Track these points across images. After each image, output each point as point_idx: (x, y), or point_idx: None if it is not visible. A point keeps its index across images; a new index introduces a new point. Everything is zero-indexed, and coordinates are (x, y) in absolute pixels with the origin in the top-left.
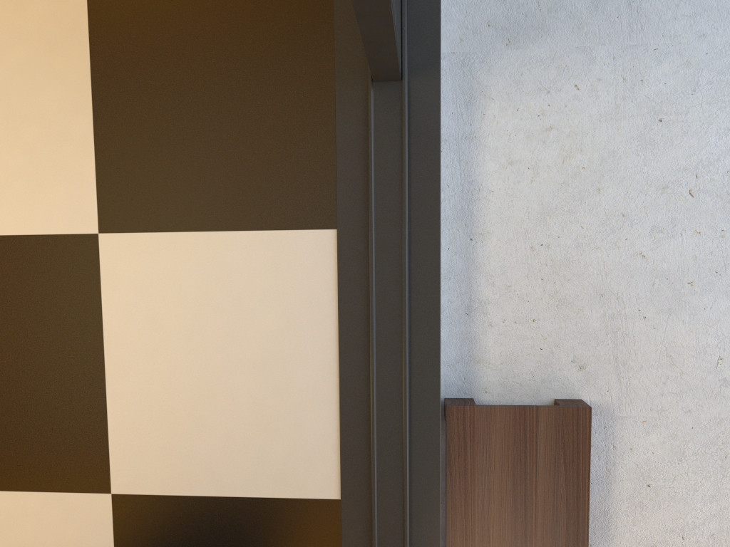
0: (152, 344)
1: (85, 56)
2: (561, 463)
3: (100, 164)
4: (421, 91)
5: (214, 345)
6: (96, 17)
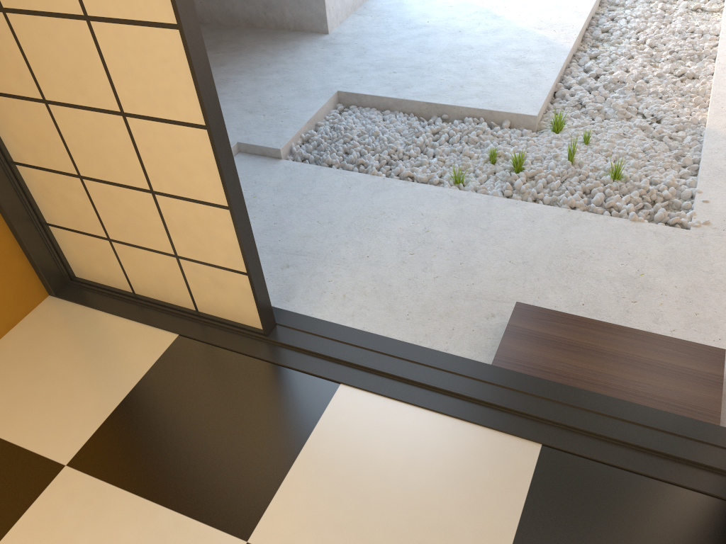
0: (357, 536)
1: (123, 494)
2: (550, 322)
3: (199, 516)
4: (288, 319)
5: (382, 488)
6: (108, 475)
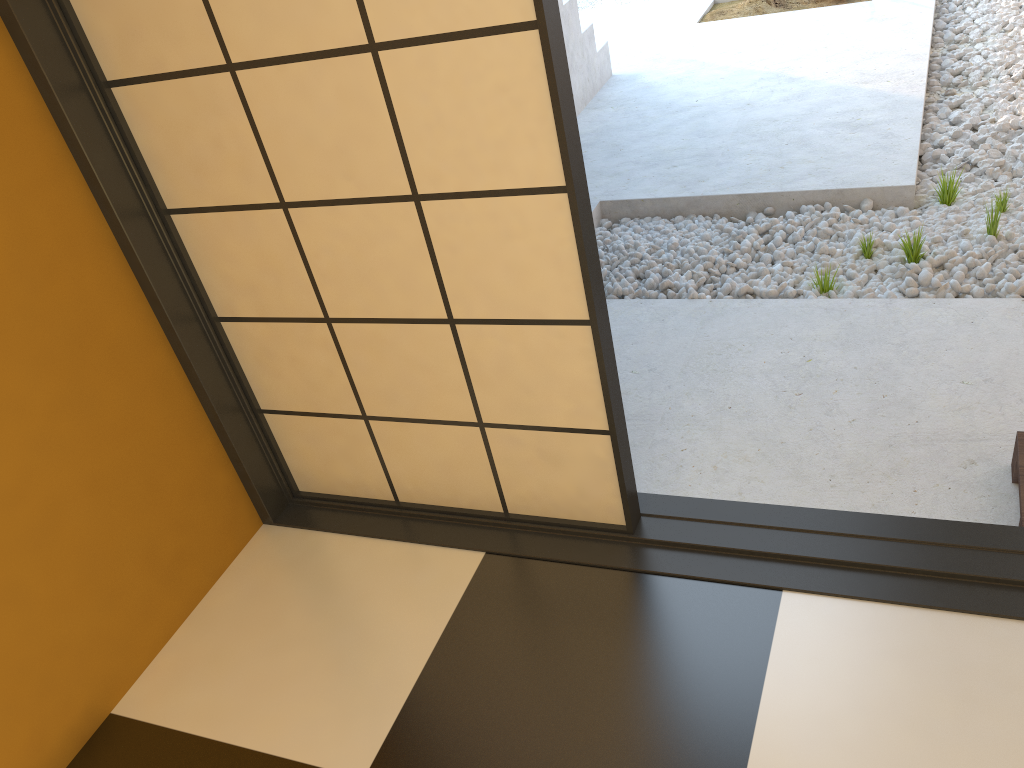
0: None
1: None
2: None
3: None
4: (656, 506)
5: (931, 750)
6: None
